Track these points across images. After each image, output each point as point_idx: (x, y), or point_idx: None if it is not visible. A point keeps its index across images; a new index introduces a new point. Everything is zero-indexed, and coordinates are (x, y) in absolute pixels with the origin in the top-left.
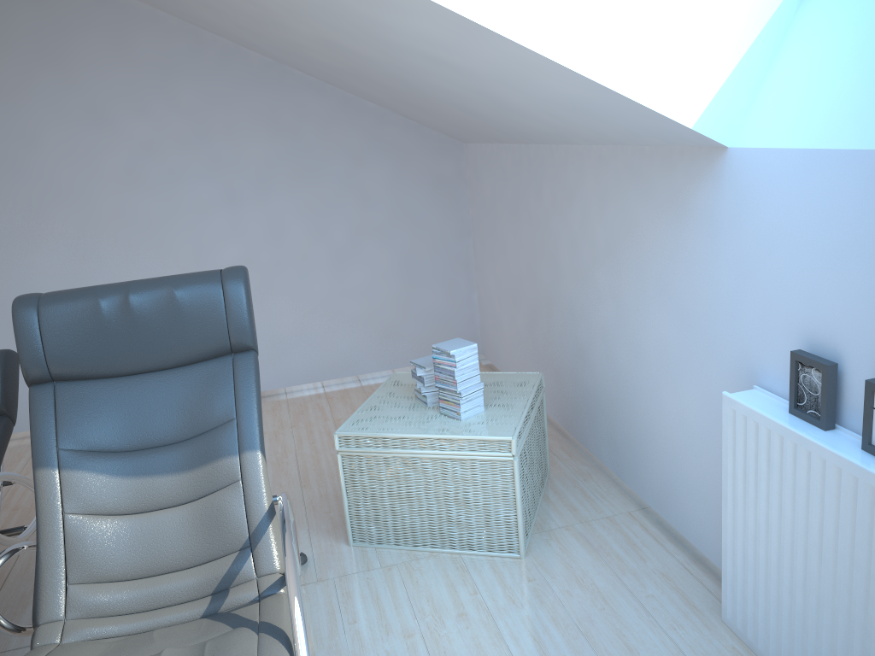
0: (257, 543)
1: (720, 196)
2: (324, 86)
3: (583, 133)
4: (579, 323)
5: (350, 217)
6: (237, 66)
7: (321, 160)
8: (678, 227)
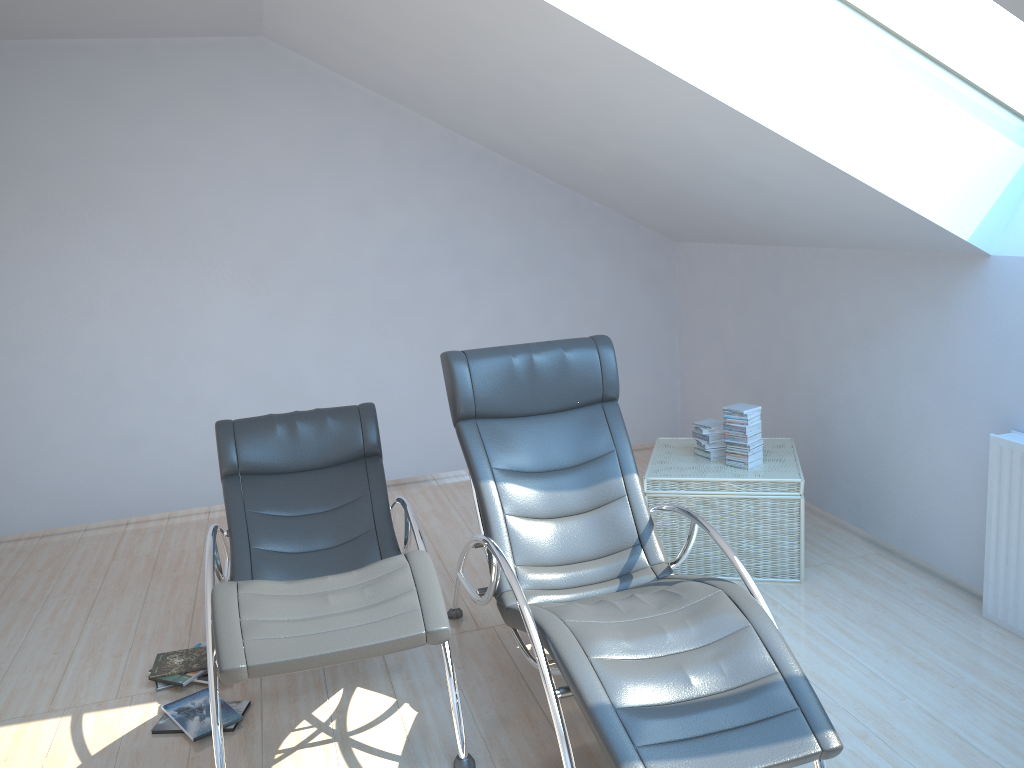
0: (646, 541)
1: (982, 291)
2: (558, 187)
3: (847, 240)
4: (820, 398)
5: (572, 306)
6: (485, 167)
7: (551, 253)
8: (939, 314)
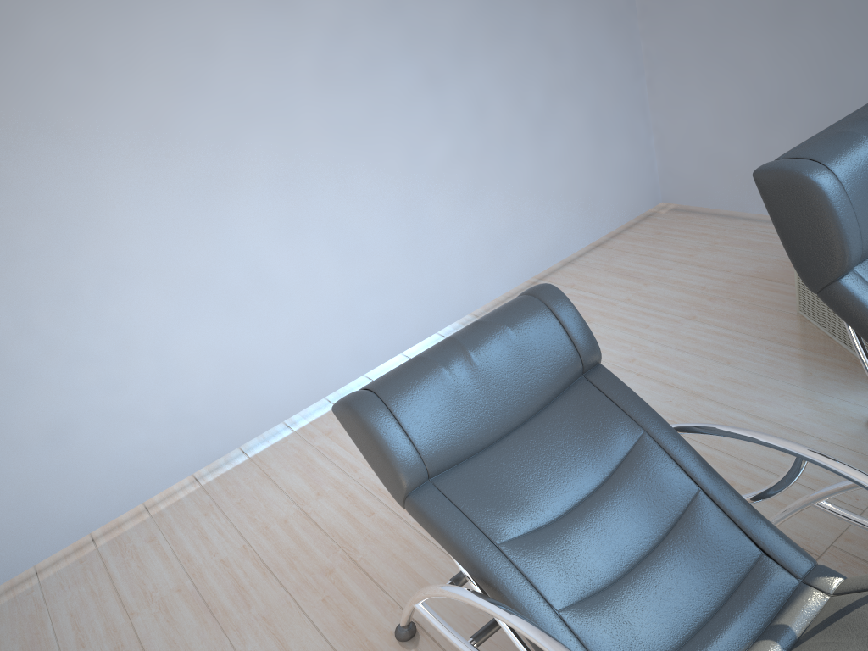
0: None
1: None
2: None
3: None
4: None
5: (544, 76)
6: None
7: (511, 12)
8: None
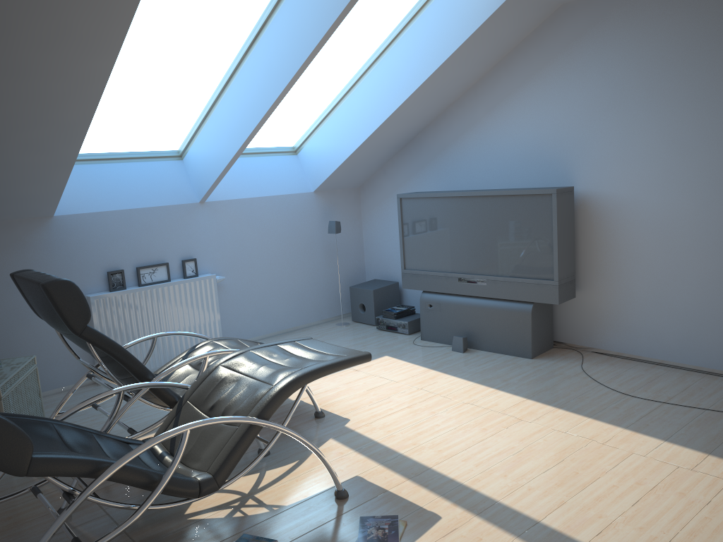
0: None
1: (51, 234)
2: None
3: None
4: None
5: None
6: None
7: None
8: (22, 252)
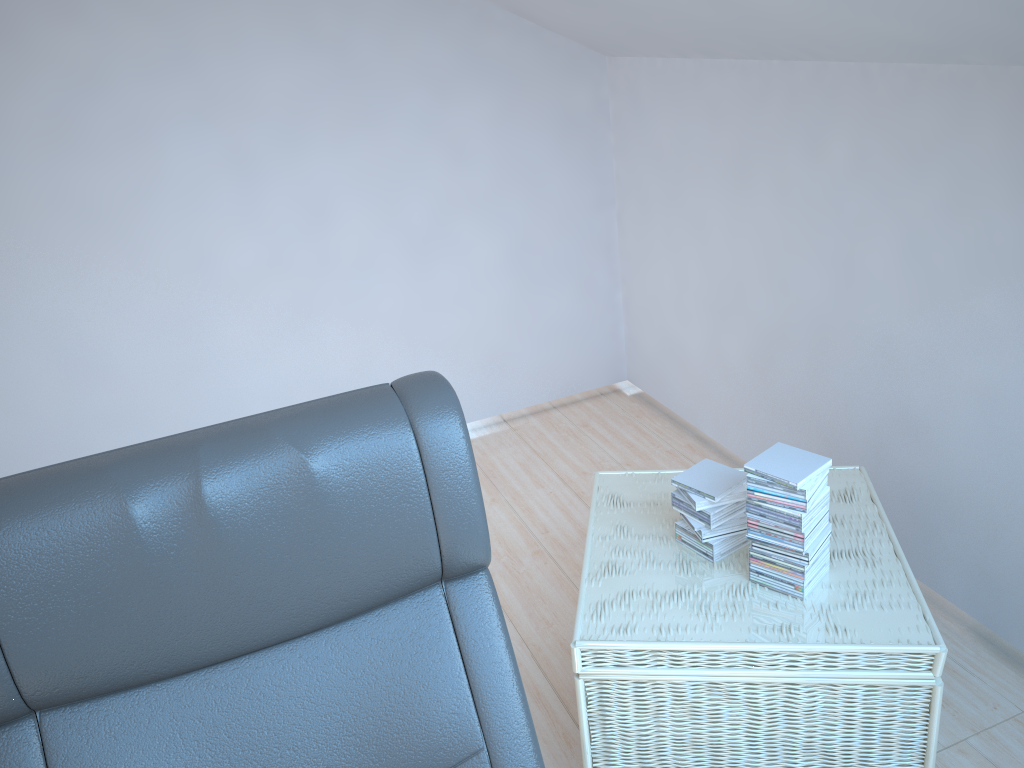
0: None
1: None
2: None
3: None
4: (910, 374)
5: (434, 184)
6: None
7: (386, 91)
8: None
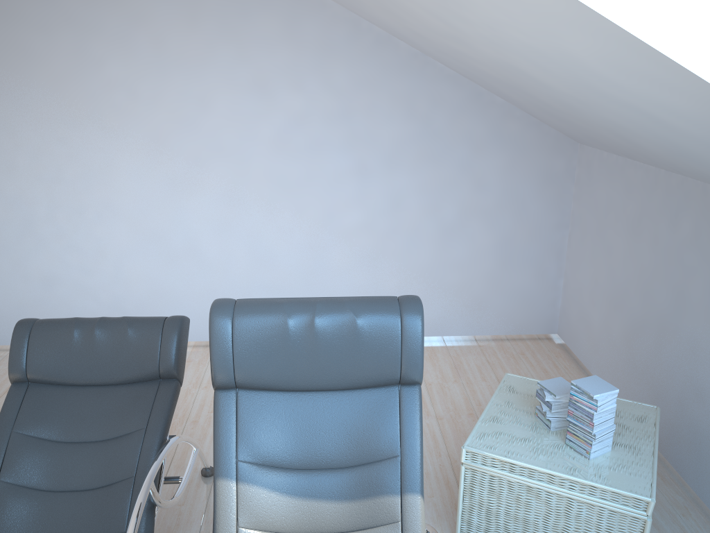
0: None
1: None
2: (460, 79)
3: None
4: (703, 362)
5: (462, 198)
6: (387, 54)
7: (446, 145)
8: None
